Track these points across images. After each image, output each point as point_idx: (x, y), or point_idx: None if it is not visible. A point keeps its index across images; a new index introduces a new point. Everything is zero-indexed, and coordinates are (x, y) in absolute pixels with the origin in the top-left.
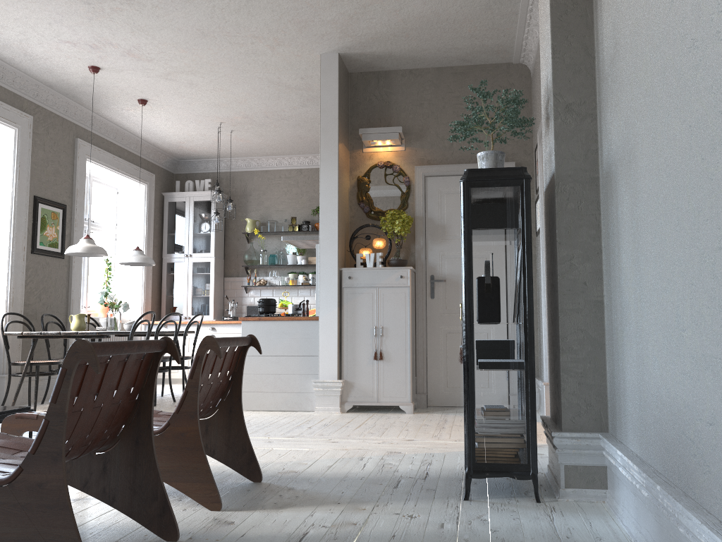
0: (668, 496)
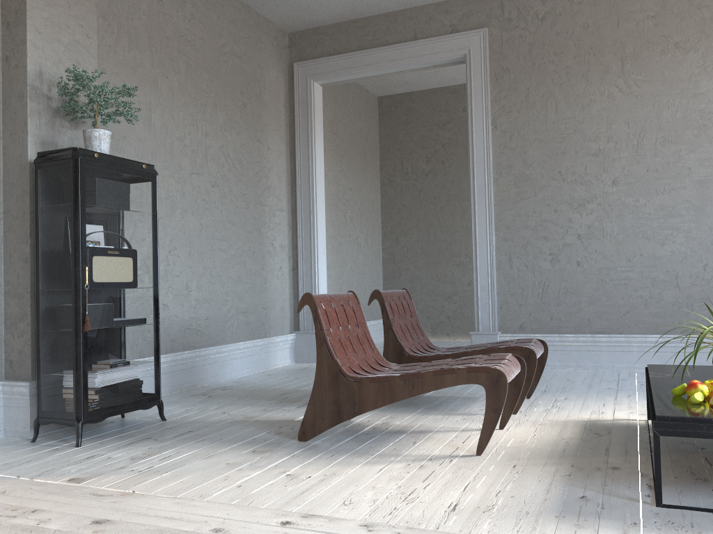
0: (194, 350)
